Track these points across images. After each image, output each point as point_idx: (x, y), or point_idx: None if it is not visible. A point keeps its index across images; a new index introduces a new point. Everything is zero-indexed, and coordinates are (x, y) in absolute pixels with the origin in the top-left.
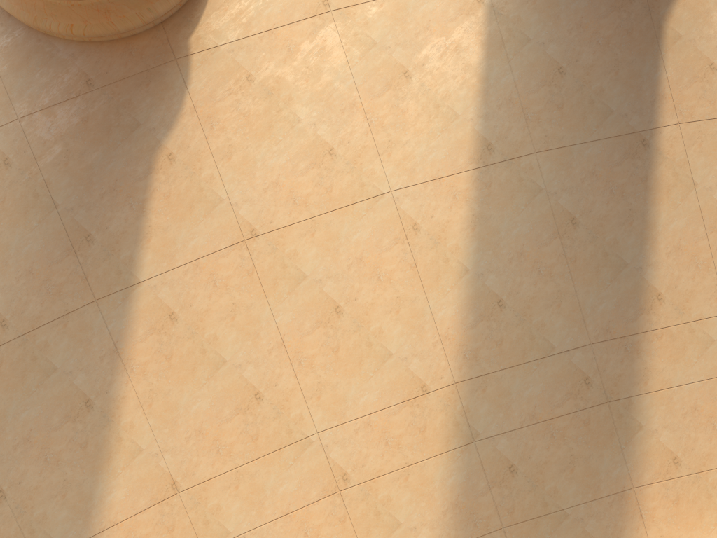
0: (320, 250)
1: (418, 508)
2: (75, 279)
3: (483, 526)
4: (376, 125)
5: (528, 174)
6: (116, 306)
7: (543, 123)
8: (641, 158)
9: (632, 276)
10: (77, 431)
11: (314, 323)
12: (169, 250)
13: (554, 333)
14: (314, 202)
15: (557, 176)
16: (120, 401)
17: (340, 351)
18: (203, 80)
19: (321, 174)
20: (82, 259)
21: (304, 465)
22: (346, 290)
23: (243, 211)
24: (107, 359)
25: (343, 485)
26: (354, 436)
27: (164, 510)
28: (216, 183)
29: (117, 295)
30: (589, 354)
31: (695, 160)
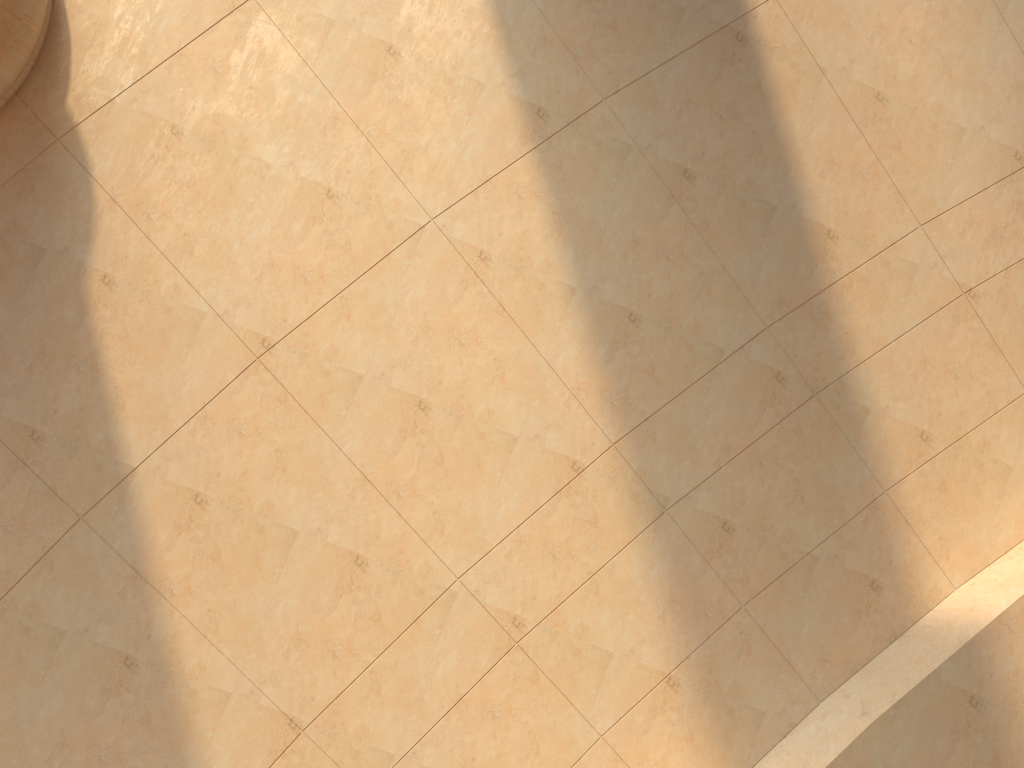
0: (367, 334)
1: (627, 625)
2: (40, 500)
3: (717, 614)
4: (377, 136)
5: (606, 131)
6: (114, 515)
7: (599, 56)
8: (743, 59)
9: (787, 220)
10: (129, 705)
11: (398, 436)
12: (158, 410)
13: (716, 330)
14: (333, 272)
15: (643, 121)
16: (173, 641)
17: (447, 459)
18: (110, 156)
19: (328, 229)
20: (38, 468)
21: (457, 628)
22: (423, 375)
23: (239, 319)
24: (130, 591)
25: (518, 633)
26: (508, 564)
27: (292, 761)
28: (186, 295)
29: (109, 500)
30: (769, 342)
31: (812, 38)
